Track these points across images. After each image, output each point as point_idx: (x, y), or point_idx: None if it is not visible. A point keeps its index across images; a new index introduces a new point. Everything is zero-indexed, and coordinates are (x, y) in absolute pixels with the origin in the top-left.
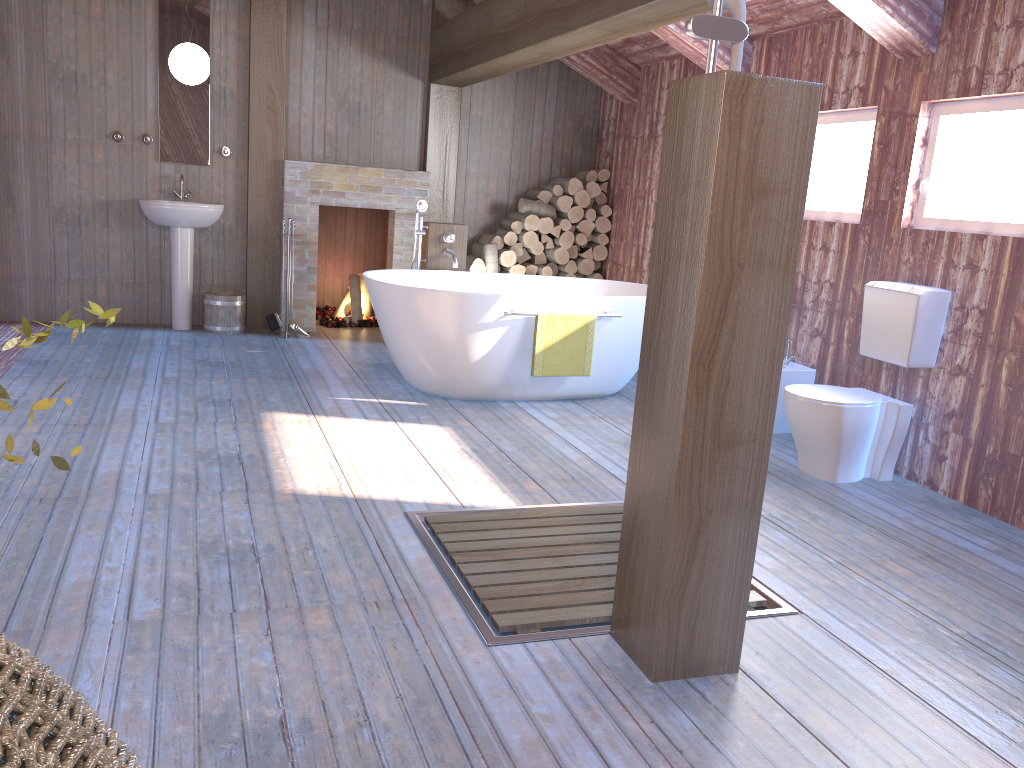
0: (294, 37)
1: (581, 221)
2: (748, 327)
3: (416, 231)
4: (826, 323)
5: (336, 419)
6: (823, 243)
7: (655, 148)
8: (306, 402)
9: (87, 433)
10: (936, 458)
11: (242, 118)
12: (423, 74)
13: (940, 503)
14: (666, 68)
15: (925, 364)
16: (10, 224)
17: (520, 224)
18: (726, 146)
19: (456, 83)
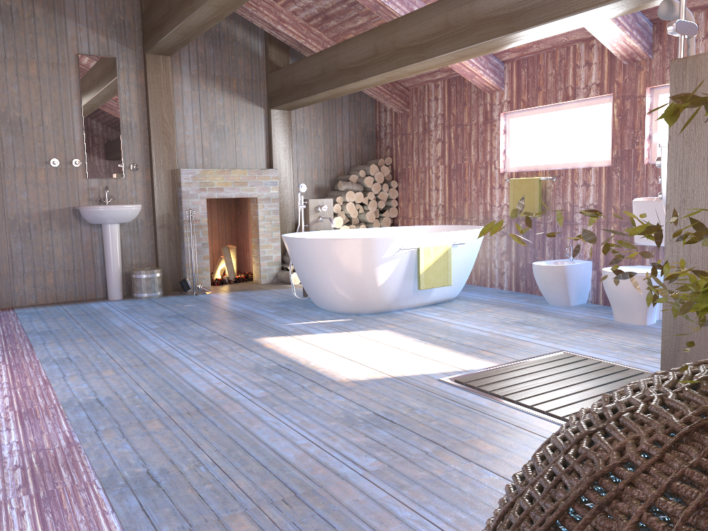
0: (176, 83)
1: (380, 192)
2: None
3: (300, 206)
4: (595, 230)
5: (308, 336)
6: (584, 181)
7: (430, 139)
8: (273, 329)
9: (153, 369)
10: None
11: (144, 142)
12: (264, 103)
13: None
14: (431, 87)
15: None
16: None
17: (341, 198)
18: None
19: (291, 107)
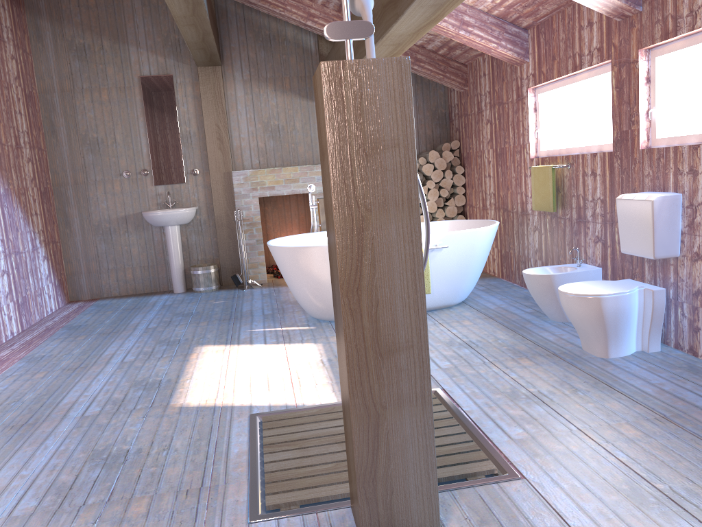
0: (229, 90)
1: (442, 180)
2: (386, 257)
3: (310, 206)
4: (603, 231)
5: (243, 346)
6: (592, 170)
7: (482, 119)
8: (230, 335)
9: (72, 374)
10: (692, 330)
11: (203, 148)
12: None
13: (696, 367)
14: (481, 62)
15: (670, 254)
16: (69, 239)
17: None
18: (334, 119)
19: None
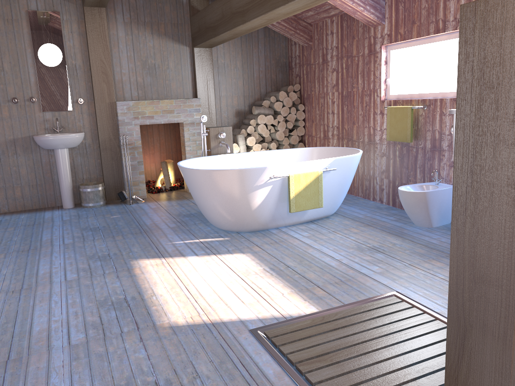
0: (112, 30)
1: (288, 115)
2: None
3: (202, 133)
4: None
5: (178, 259)
6: None
7: (327, 68)
8: (156, 248)
9: (21, 297)
10: None
11: (88, 80)
12: (188, 43)
13: None
14: (328, 22)
15: None
16: None
17: (255, 121)
18: None
19: (209, 45)
